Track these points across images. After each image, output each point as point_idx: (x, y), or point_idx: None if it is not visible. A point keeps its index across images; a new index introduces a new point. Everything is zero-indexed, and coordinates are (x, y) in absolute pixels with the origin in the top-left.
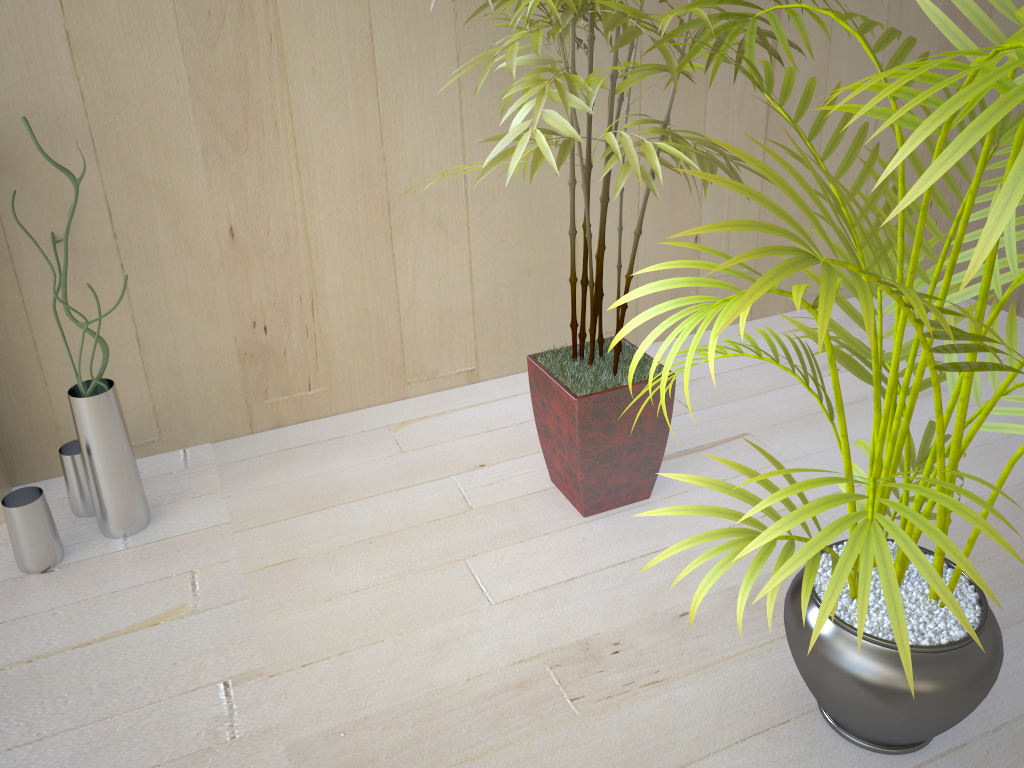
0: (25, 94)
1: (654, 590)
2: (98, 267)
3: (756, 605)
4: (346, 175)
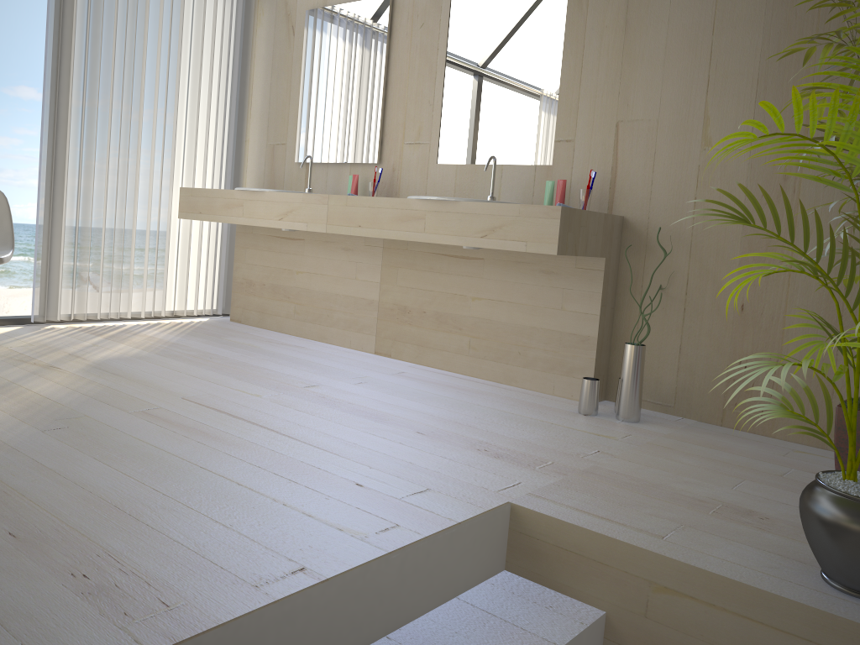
0: (670, 222)
1: None
2: (674, 306)
3: None
4: (817, 292)
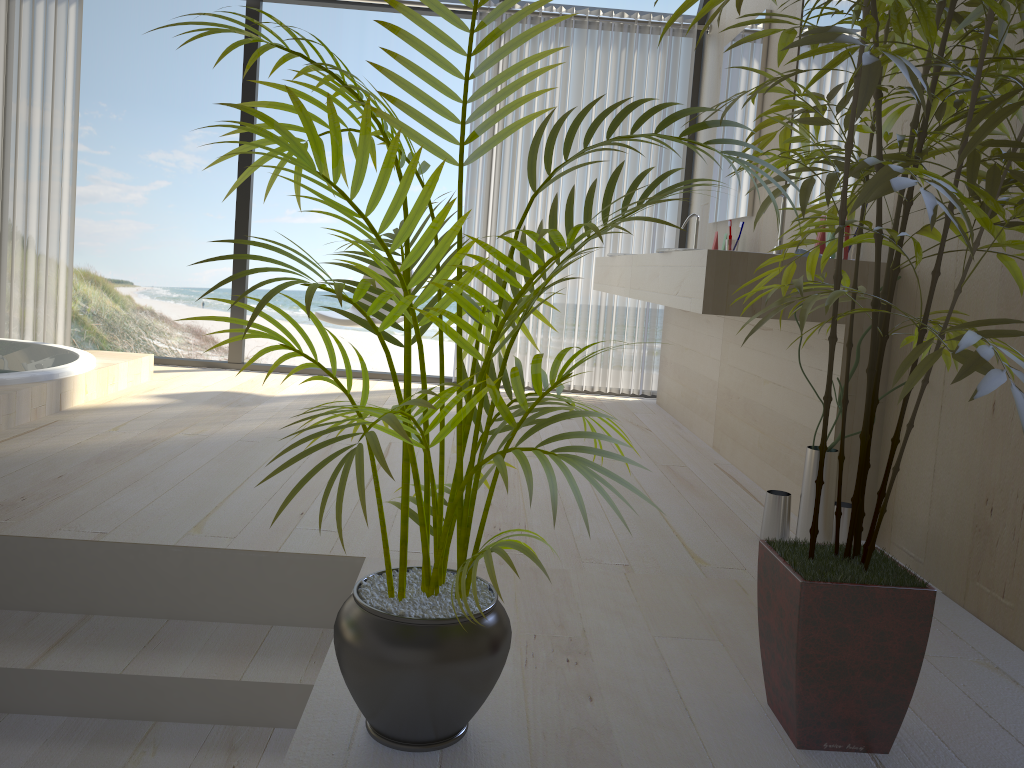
0: None
1: (631, 697)
2: (932, 402)
3: (577, 733)
4: None
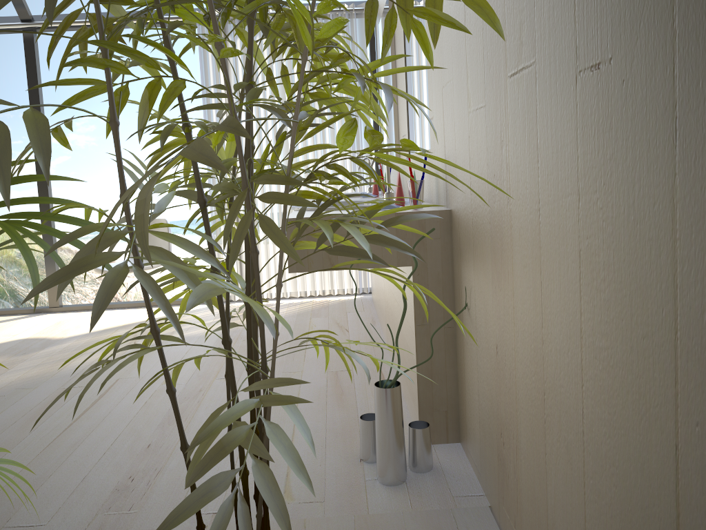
0: (464, 217)
1: None
2: (473, 335)
3: None
4: (528, 344)
